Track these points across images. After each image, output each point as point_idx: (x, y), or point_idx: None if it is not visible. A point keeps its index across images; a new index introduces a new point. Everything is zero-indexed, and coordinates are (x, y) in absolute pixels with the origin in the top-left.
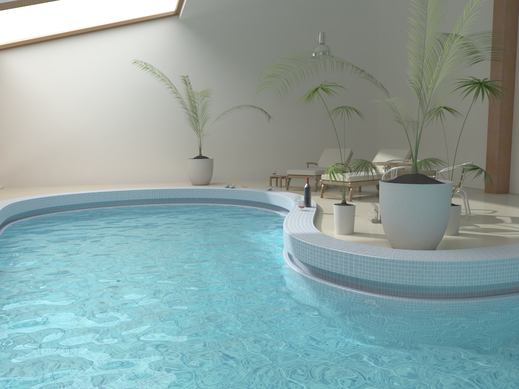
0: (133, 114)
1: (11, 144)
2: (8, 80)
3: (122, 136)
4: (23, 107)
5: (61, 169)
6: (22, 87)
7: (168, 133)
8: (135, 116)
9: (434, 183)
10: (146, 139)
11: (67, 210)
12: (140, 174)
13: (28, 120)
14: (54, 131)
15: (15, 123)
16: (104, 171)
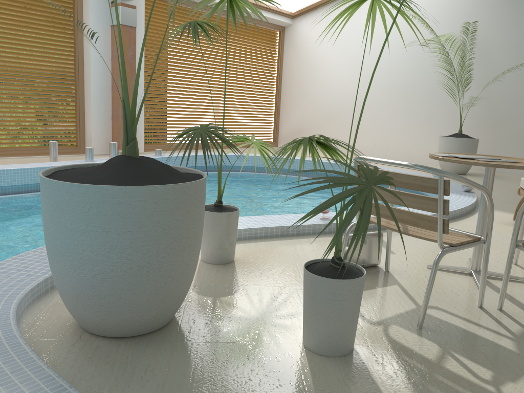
0: (404, 77)
1: (294, 107)
2: (299, 45)
3: (389, 103)
4: (307, 71)
5: (327, 136)
6: (308, 51)
7: (442, 102)
8: (406, 80)
9: (87, 180)
10: (415, 108)
11: (268, 172)
12: (401, 150)
13: (308, 84)
14: (327, 96)
15: (299, 87)
16: (365, 143)
